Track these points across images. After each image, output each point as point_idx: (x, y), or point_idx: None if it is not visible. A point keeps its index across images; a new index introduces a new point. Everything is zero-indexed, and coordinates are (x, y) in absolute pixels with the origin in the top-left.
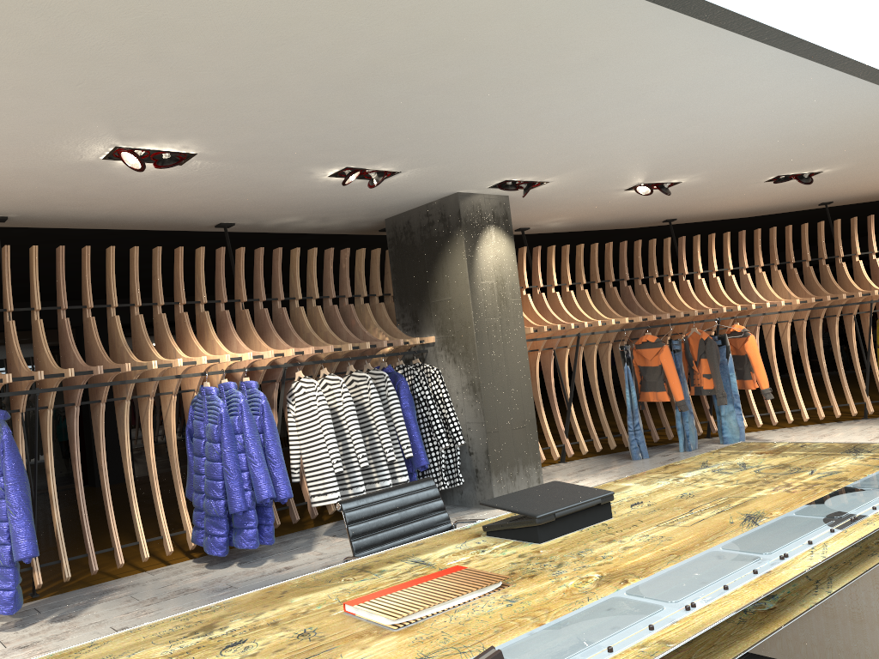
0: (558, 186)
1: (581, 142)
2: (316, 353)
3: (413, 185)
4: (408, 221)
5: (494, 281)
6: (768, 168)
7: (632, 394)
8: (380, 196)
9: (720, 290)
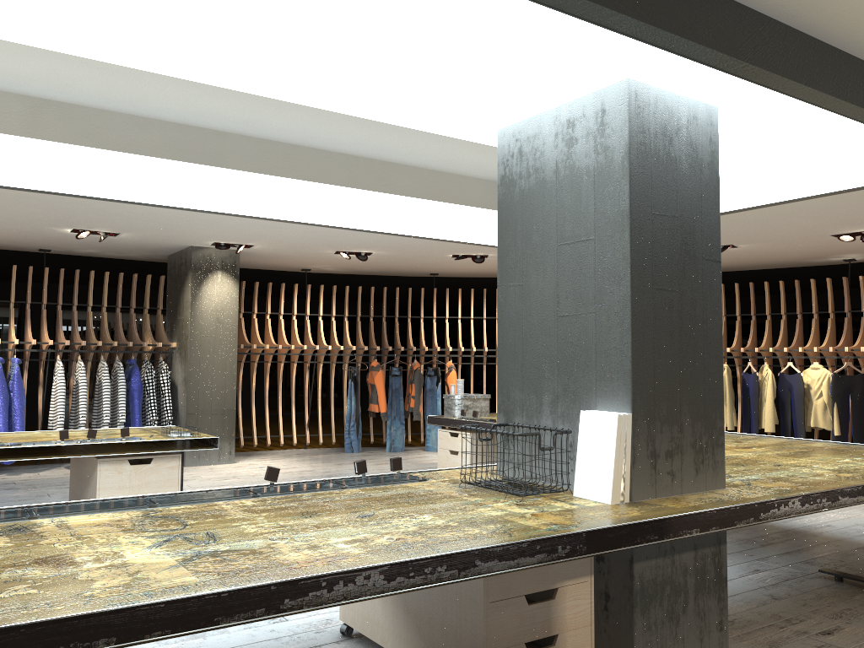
0: (269, 248)
1: (224, 228)
2: (76, 344)
3: (147, 240)
4: (175, 260)
5: (214, 310)
6: (429, 250)
7: (352, 403)
8: (135, 244)
9: (459, 333)
